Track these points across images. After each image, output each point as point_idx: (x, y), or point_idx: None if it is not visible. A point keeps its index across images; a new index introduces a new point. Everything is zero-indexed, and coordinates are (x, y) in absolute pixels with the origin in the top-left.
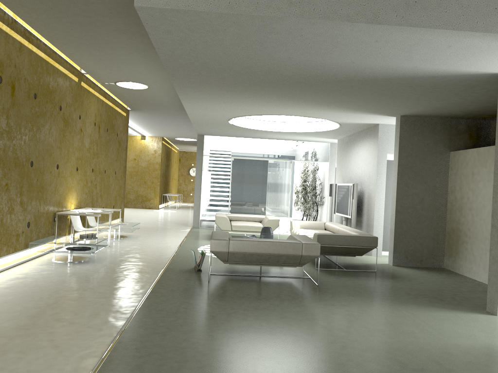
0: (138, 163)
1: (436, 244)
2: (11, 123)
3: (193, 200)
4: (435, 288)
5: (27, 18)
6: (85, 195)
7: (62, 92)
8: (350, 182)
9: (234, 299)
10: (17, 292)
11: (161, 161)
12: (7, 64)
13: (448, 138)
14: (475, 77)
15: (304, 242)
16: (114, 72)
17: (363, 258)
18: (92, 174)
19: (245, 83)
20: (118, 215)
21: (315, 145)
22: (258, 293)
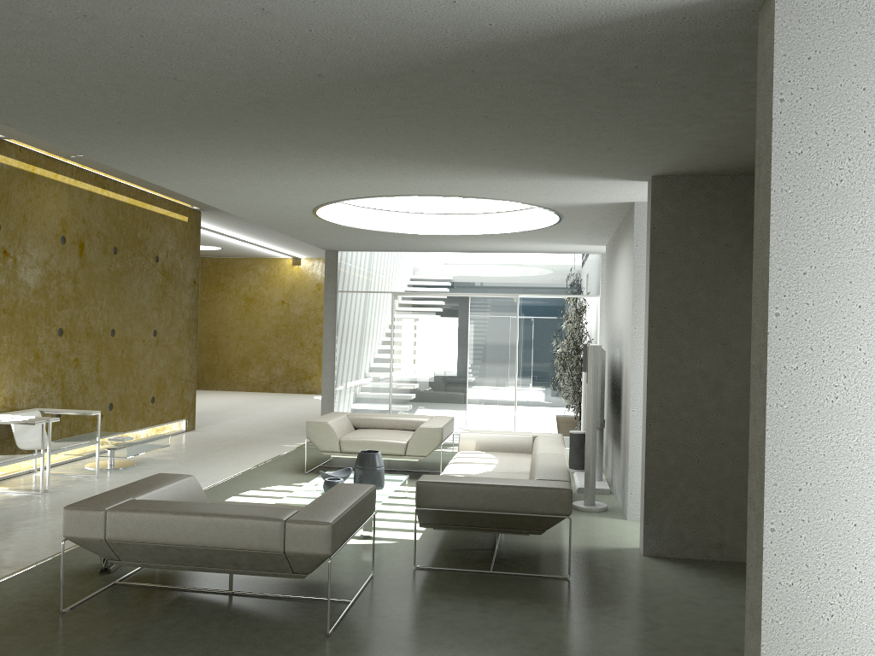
0: (288, 309)
1: None
2: None
3: None
4: (671, 652)
5: None
6: (33, 384)
7: None
8: (613, 340)
9: None
10: None
11: None
12: None
13: None
14: (688, 24)
15: (297, 516)
16: None
17: (593, 529)
18: (58, 339)
19: (160, 118)
20: (173, 416)
21: (568, 261)
22: None
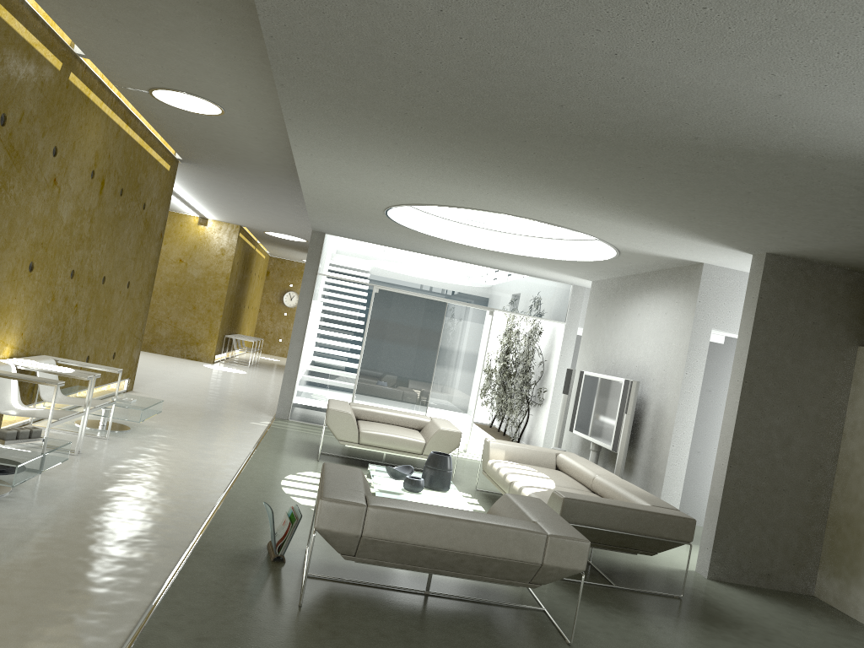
0: (186, 269)
1: (804, 542)
2: None
3: (282, 351)
4: None
5: None
6: (45, 328)
7: (12, 83)
8: (614, 373)
9: None
10: None
11: (231, 272)
12: None
13: (857, 317)
14: None
15: (551, 531)
16: (148, 61)
17: None
18: (69, 282)
19: (458, 121)
20: (122, 374)
21: (543, 286)
22: None
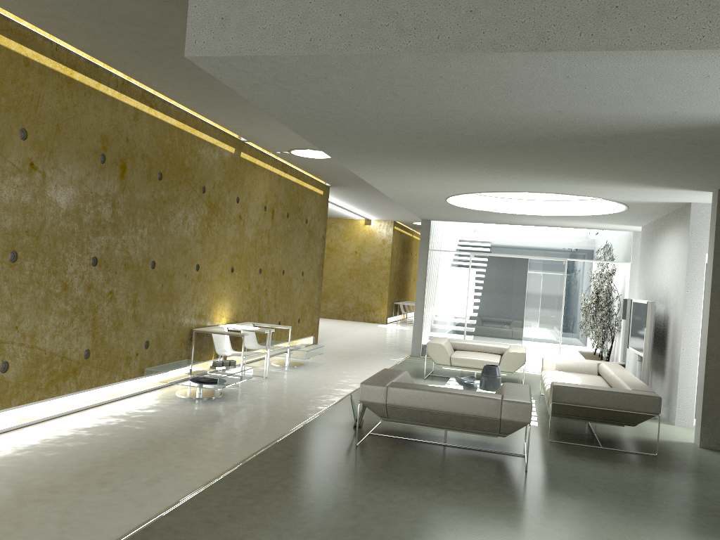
0: (360, 258)
1: None
2: (119, 212)
3: None
4: None
5: (139, 77)
6: (246, 306)
7: (206, 168)
8: (654, 298)
9: (368, 481)
10: (92, 436)
11: (391, 256)
12: (114, 138)
13: None
14: None
15: (507, 398)
16: (279, 137)
17: (654, 429)
18: (259, 276)
19: (423, 149)
20: (307, 333)
21: (606, 236)
22: (416, 474)
